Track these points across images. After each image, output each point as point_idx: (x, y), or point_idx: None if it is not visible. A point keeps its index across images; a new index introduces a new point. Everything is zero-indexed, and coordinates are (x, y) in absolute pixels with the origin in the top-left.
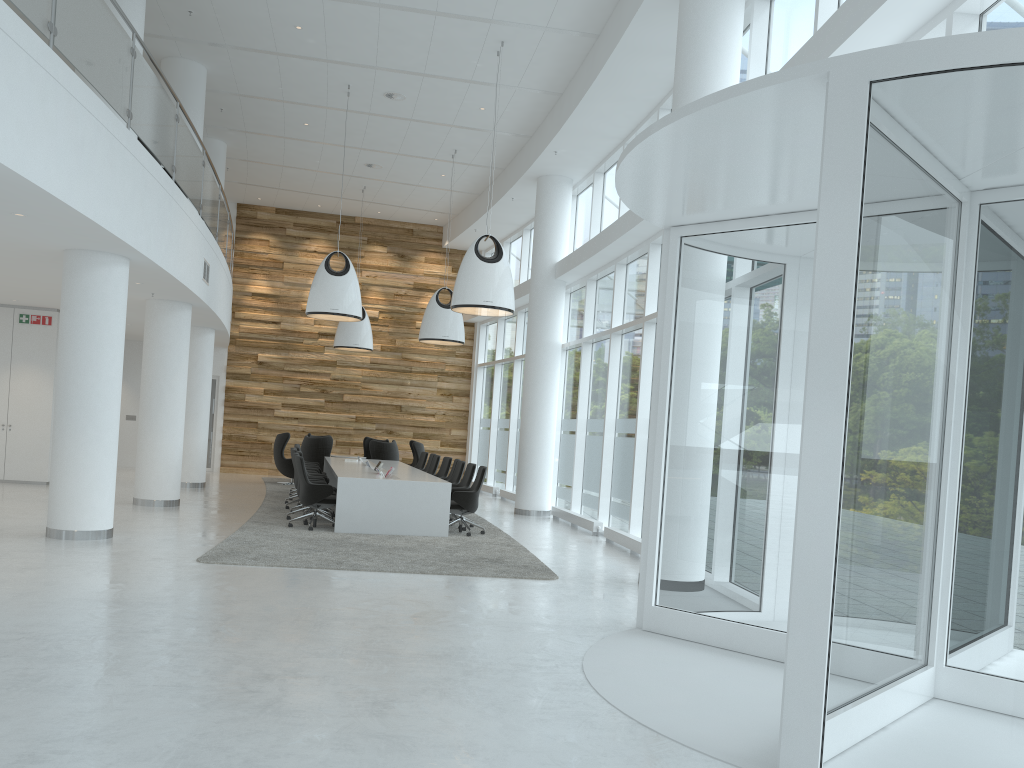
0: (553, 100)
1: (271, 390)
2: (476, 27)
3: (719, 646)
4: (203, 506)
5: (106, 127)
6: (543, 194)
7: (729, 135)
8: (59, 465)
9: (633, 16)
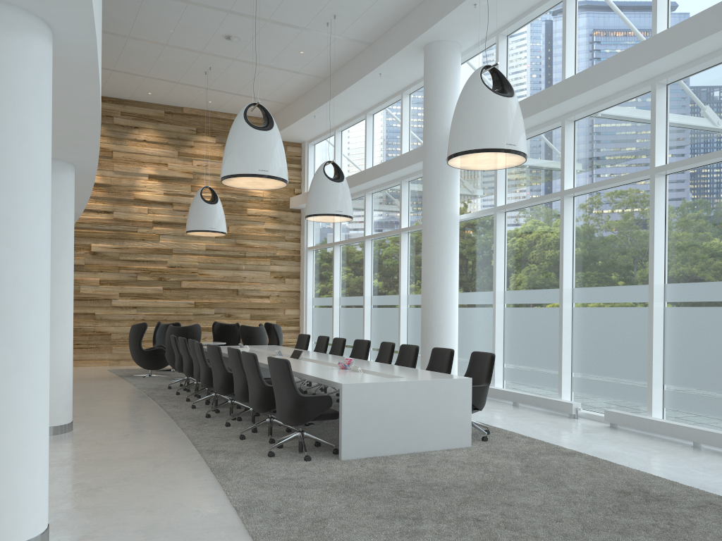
0: None
1: (107, 280)
2: None
3: None
4: (104, 426)
5: None
6: (436, 60)
7: None
8: None
9: None
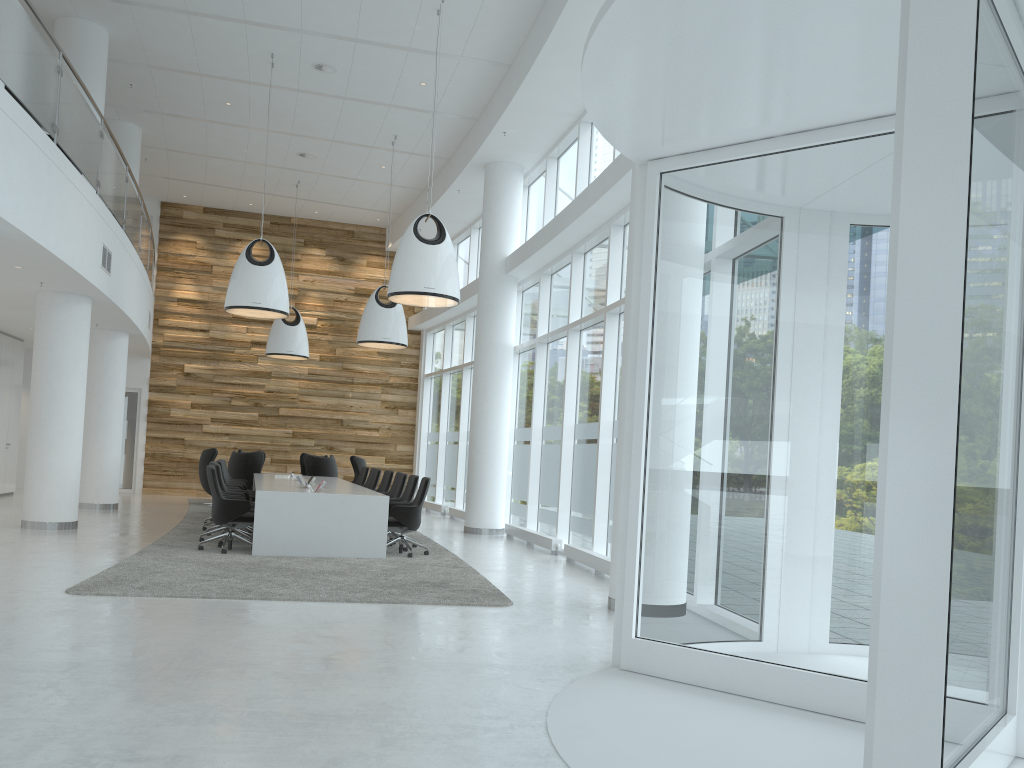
0: (501, 73)
1: (199, 404)
2: None
3: (720, 689)
4: (105, 528)
5: None
6: (492, 182)
7: None
8: None
9: None
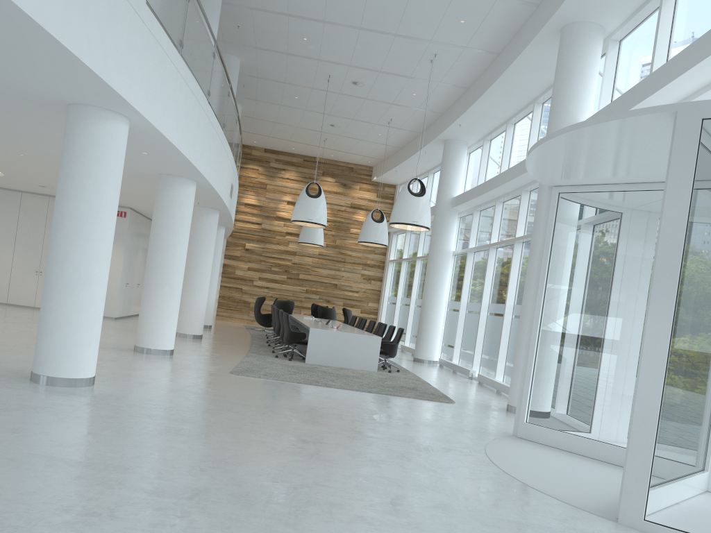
0: (462, 91)
1: (252, 268)
2: (420, 44)
3: (567, 450)
4: (216, 340)
5: (199, 102)
6: (448, 151)
7: (606, 139)
8: (146, 307)
9: (527, 45)
